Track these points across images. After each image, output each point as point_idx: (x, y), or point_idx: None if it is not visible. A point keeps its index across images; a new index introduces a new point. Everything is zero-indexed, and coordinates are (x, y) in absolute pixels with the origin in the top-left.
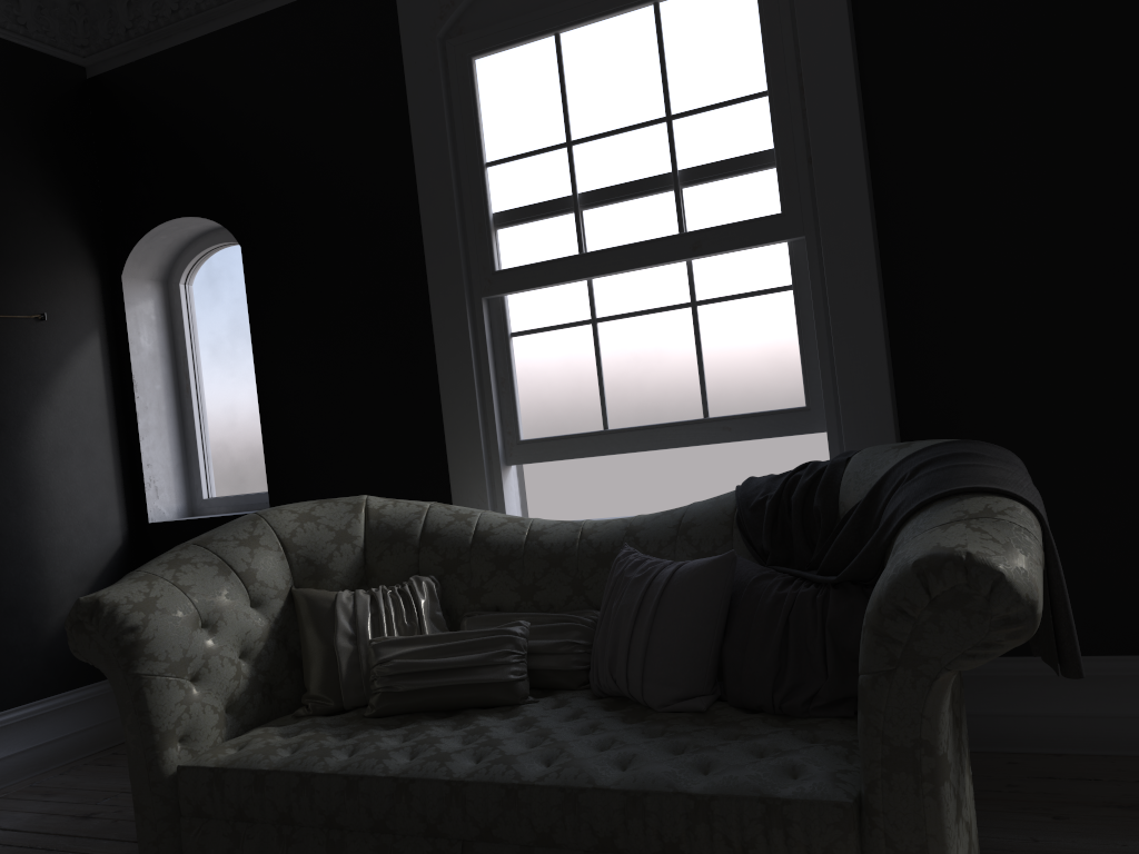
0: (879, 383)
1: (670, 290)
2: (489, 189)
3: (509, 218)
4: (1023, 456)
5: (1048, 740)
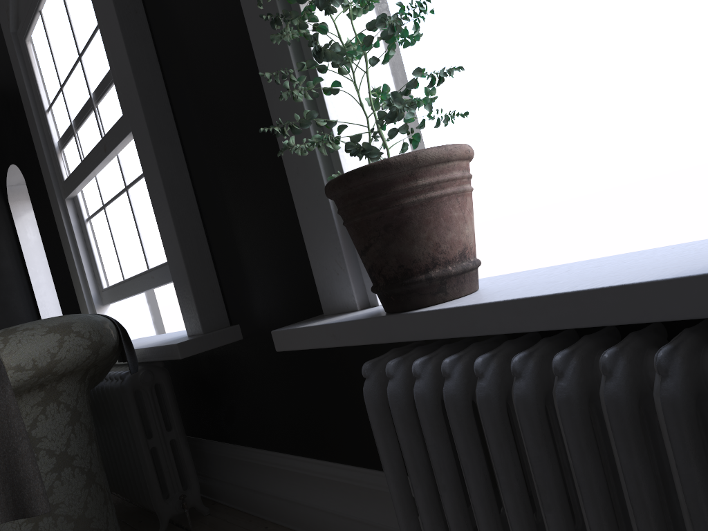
0: (175, 241)
1: (119, 180)
2: (53, 126)
3: (61, 144)
4: (268, 291)
5: (320, 529)
